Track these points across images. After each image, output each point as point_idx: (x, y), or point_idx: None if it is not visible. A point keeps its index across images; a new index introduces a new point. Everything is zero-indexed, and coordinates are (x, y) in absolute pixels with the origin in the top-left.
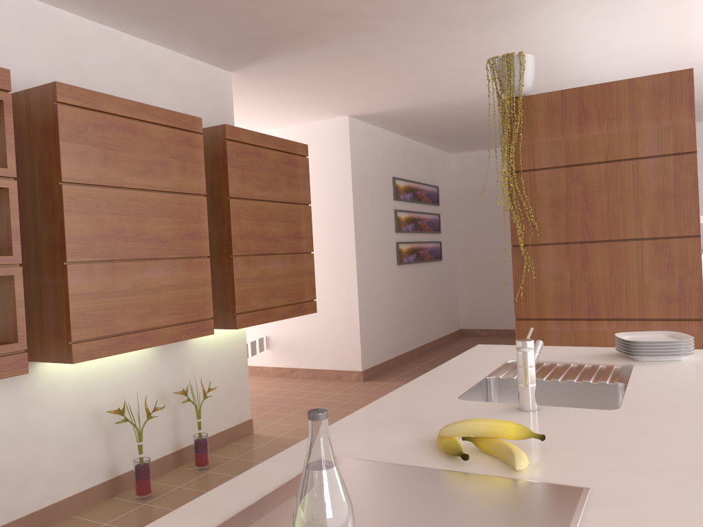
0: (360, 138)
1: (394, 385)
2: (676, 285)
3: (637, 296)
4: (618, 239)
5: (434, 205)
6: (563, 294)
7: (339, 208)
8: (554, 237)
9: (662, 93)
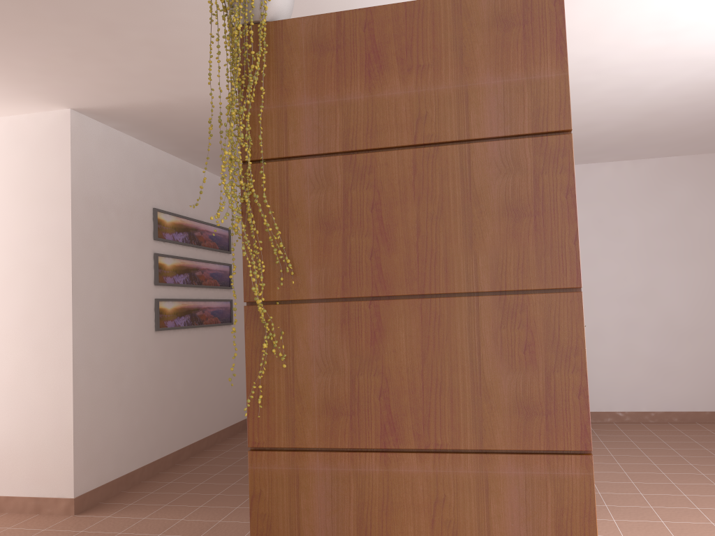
0: (92, 145)
1: (119, 522)
2: (541, 385)
3: (471, 404)
4: (436, 292)
5: (223, 252)
6: (337, 399)
7: (51, 245)
8: (322, 287)
9: (511, 23)
